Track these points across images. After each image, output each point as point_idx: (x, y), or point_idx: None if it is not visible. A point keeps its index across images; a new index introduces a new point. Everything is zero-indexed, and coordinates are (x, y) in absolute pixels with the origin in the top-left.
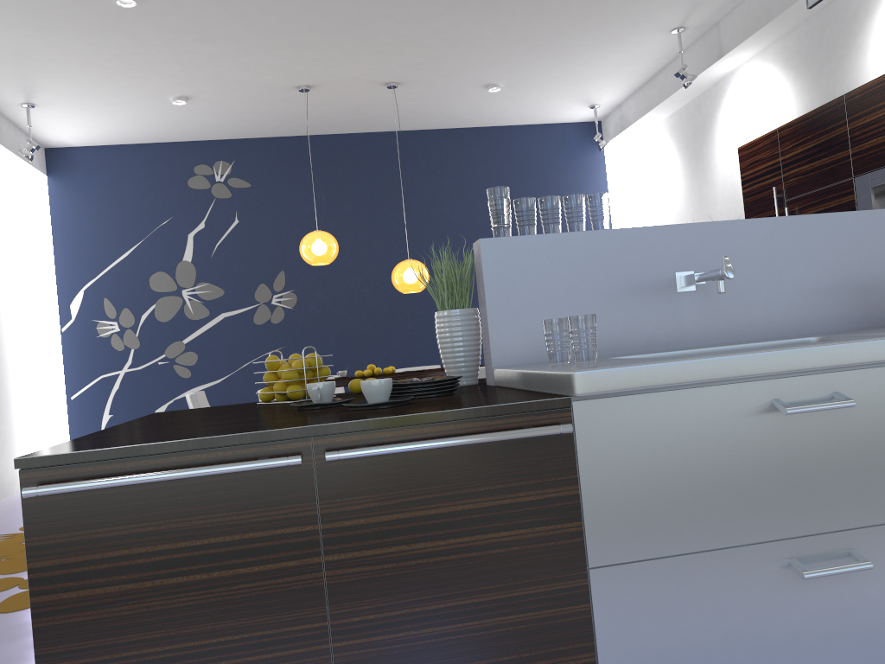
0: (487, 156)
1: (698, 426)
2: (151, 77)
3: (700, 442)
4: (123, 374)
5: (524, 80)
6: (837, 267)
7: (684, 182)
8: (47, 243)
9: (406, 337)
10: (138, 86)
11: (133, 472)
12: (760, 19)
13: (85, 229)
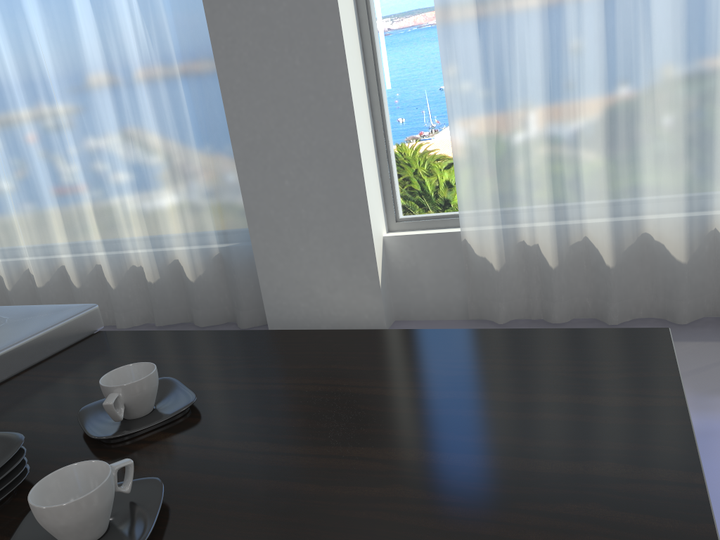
0: None
1: None
2: None
3: None
4: None
5: None
6: None
7: None
8: None
9: None
10: None
11: None
12: None
13: None
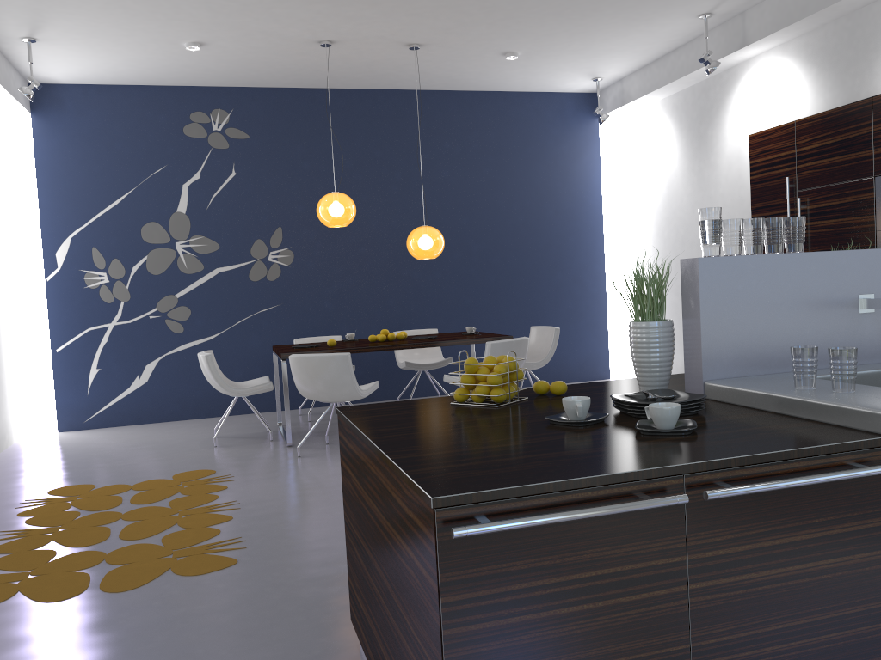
0: (487, 121)
1: None
2: (173, 21)
3: None
4: (112, 327)
5: (542, 51)
6: None
7: (683, 162)
8: (28, 185)
9: (401, 299)
10: (156, 28)
11: (534, 509)
12: (792, 14)
13: (73, 173)
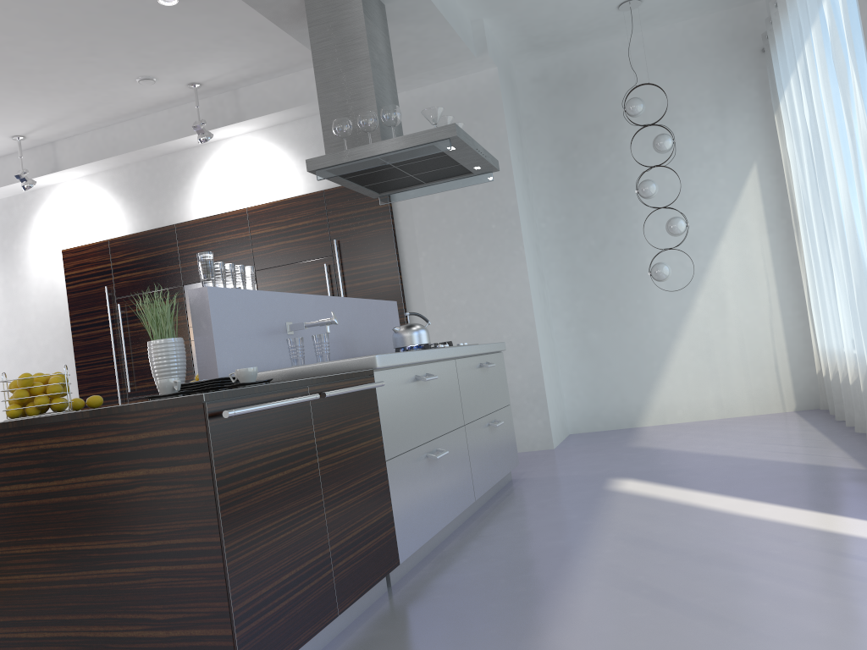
0: None
1: (402, 387)
2: None
3: (403, 395)
4: None
5: None
6: (336, 327)
7: None
8: None
9: None
10: None
11: (251, 405)
12: (104, 151)
13: None
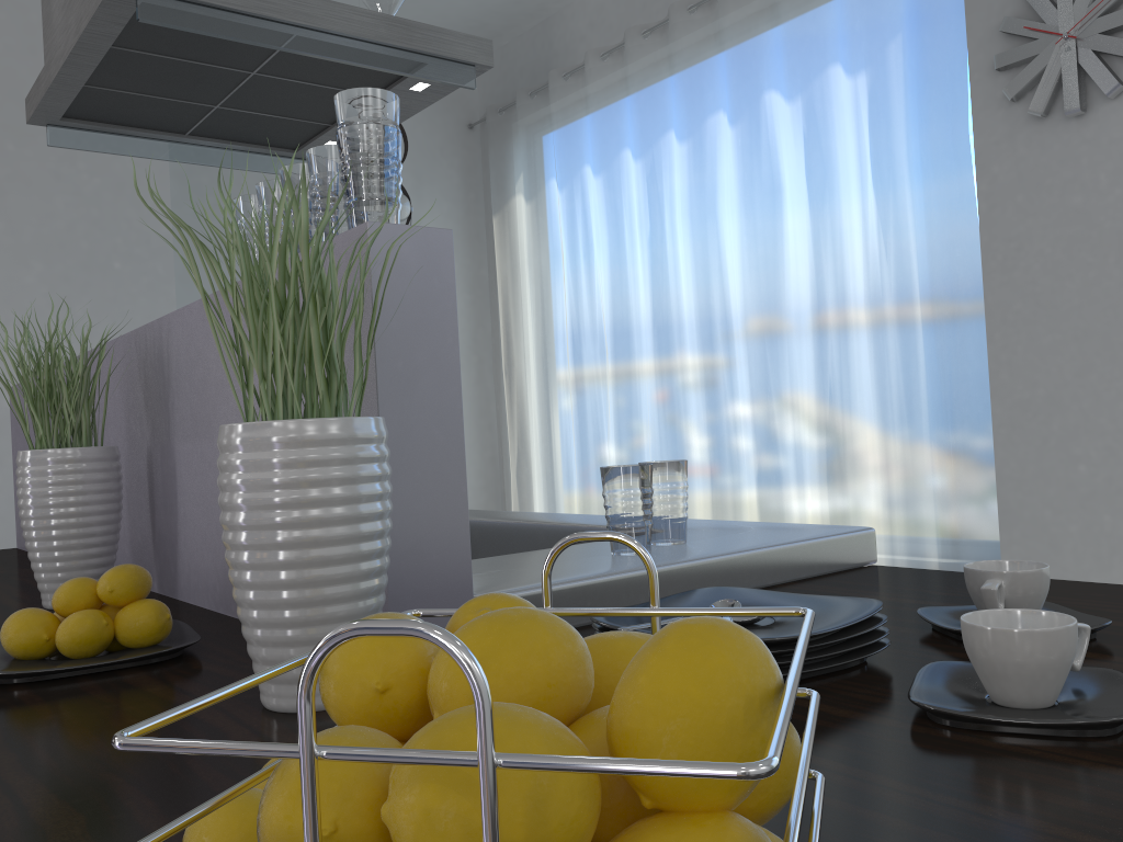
0: None
1: None
2: None
3: None
4: None
5: None
6: None
7: None
8: None
9: None
10: None
11: None
12: None
13: None
